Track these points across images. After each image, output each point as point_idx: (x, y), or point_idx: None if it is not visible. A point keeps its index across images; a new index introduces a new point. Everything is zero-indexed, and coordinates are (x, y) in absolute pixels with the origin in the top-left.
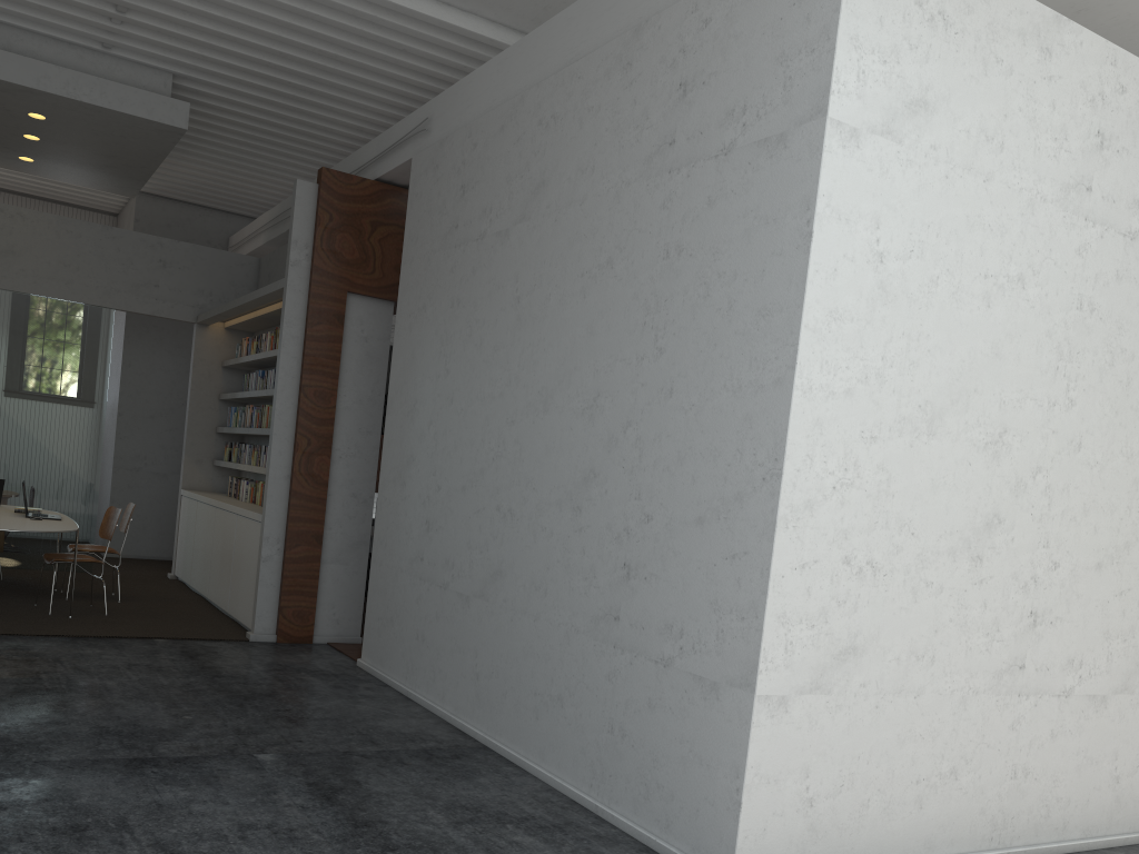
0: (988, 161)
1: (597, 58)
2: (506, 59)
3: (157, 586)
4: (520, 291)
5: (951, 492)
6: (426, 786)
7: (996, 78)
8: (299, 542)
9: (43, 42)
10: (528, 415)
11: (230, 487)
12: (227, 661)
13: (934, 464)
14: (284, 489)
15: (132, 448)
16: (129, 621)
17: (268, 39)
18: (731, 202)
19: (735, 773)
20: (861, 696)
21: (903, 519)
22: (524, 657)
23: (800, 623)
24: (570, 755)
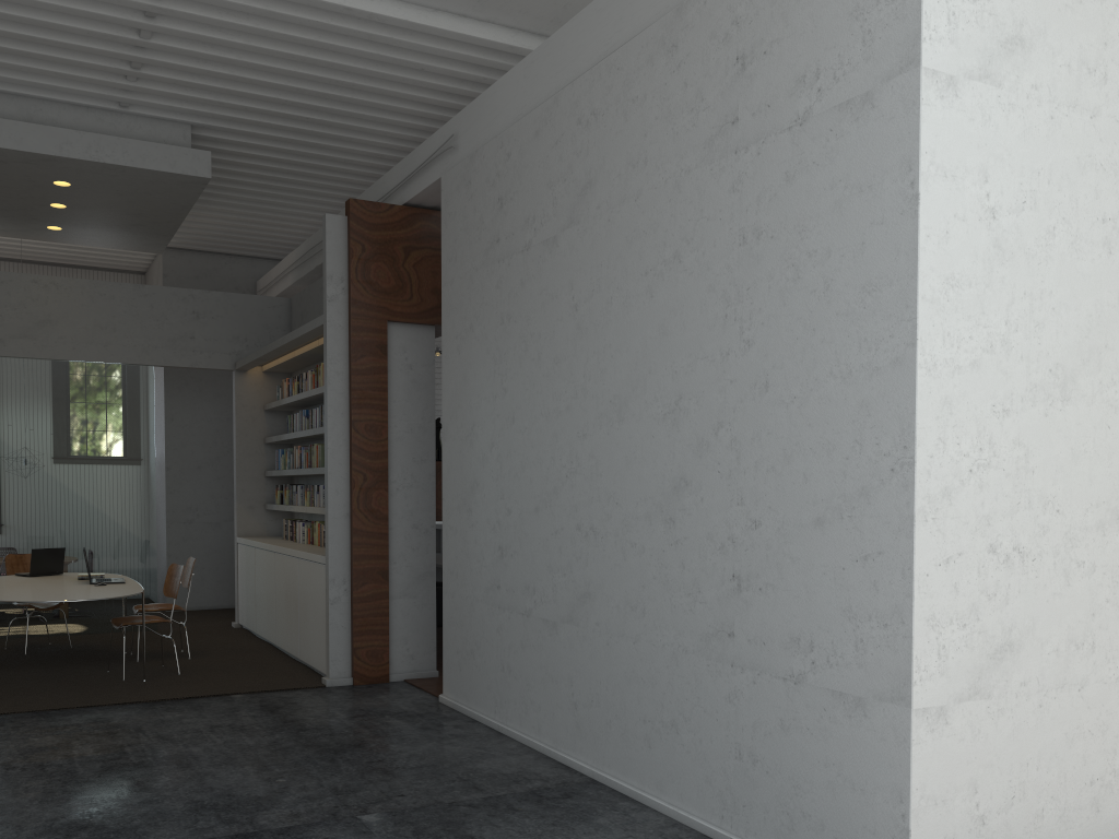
0: (1092, 95)
1: (637, 45)
2: (532, 63)
3: (223, 637)
4: (576, 299)
5: (1093, 460)
6: (545, 835)
7: (1091, 4)
8: (366, 580)
9: (62, 109)
10: (602, 426)
11: (286, 530)
12: (308, 711)
13: (1072, 431)
14: (344, 528)
15: (183, 501)
16: (203, 678)
17: (284, 77)
18: (814, 175)
19: (898, 797)
20: (1023, 696)
21: (1046, 496)
22: (627, 683)
23: (950, 624)
24: (693, 785)
